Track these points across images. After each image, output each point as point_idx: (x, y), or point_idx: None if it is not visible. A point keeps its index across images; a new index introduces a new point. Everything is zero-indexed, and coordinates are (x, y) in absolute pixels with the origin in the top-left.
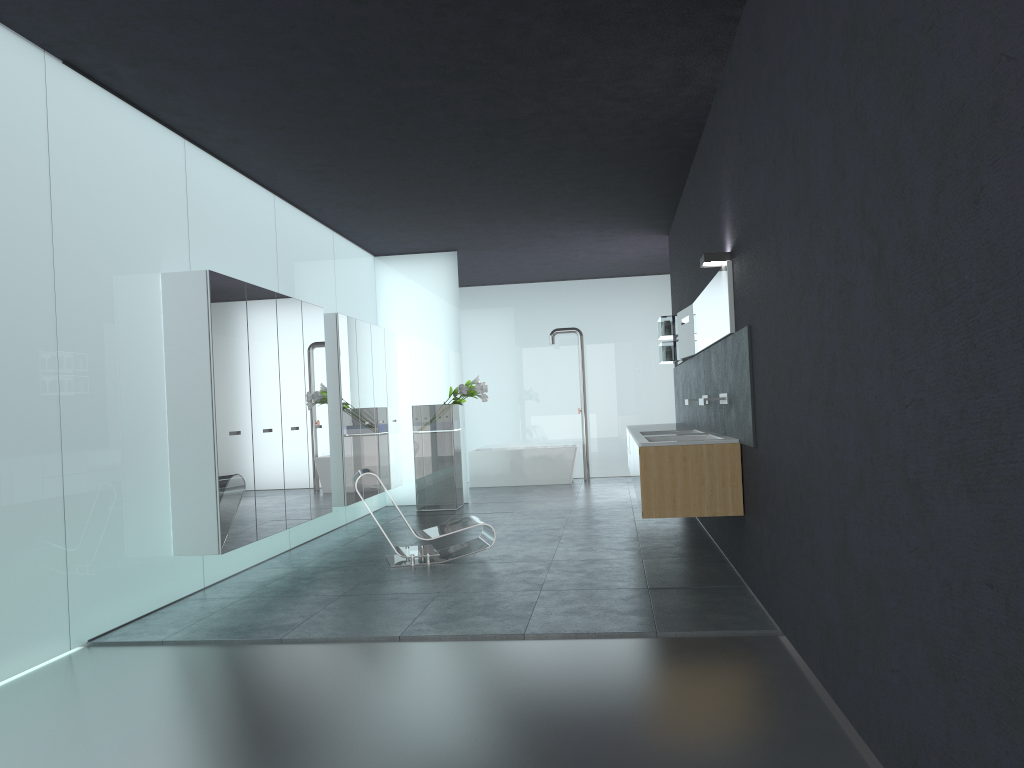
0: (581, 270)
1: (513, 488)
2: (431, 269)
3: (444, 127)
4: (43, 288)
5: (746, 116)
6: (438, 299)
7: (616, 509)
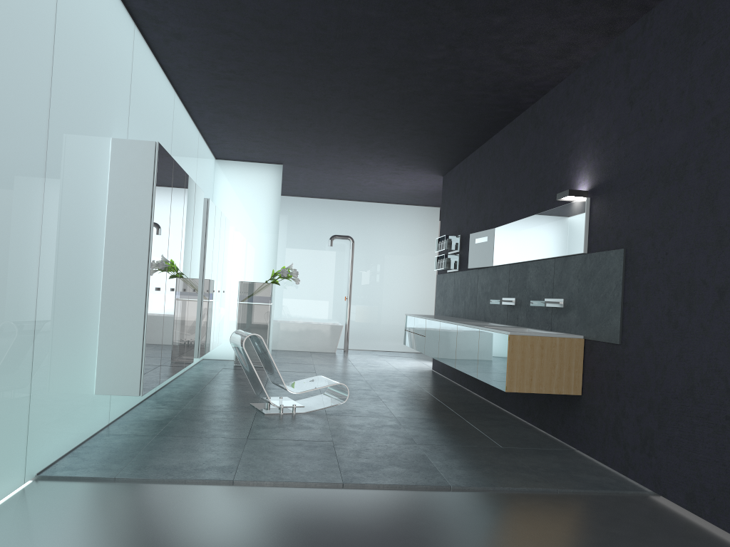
0: (360, 193)
1: (293, 352)
2: (261, 176)
3: (358, 57)
4: (41, 129)
5: (649, 85)
6: (264, 200)
7: (395, 376)
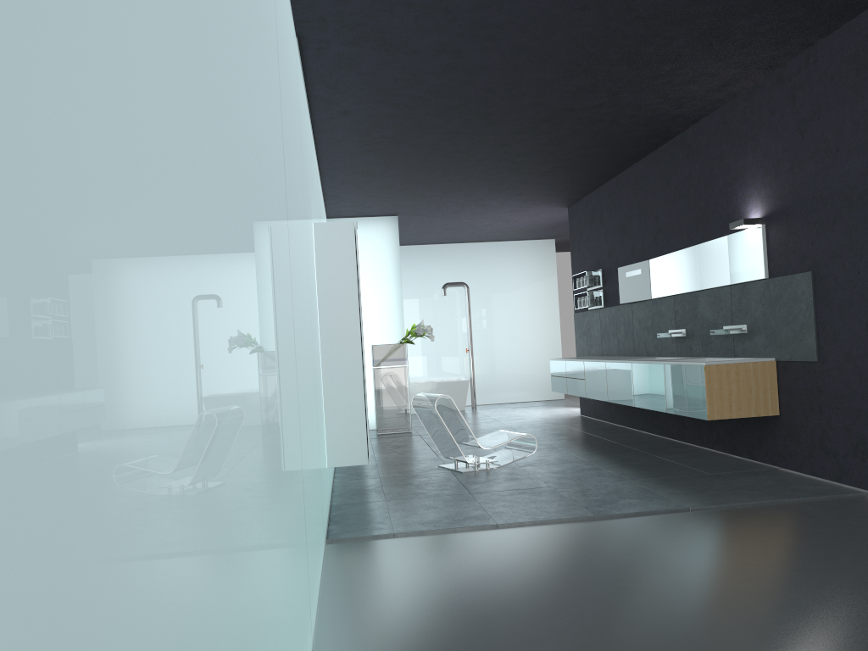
0: (470, 235)
1: None
2: (376, 230)
3: (518, 112)
4: (305, 231)
5: (820, 117)
6: (382, 256)
7: (550, 425)
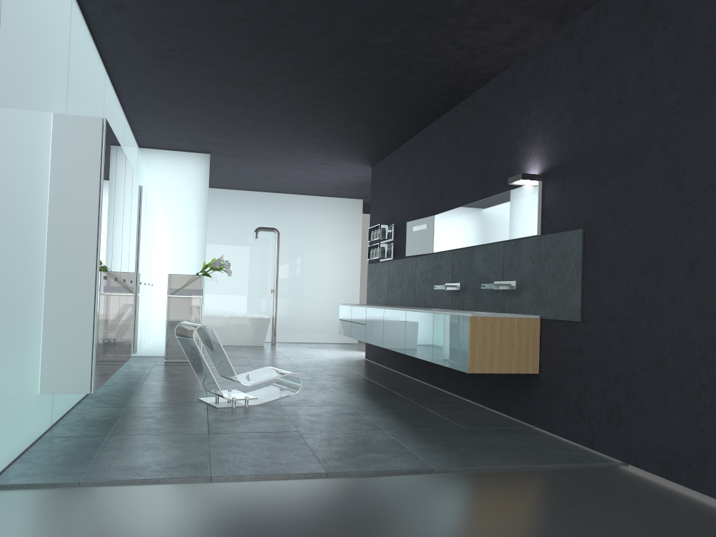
0: (285, 185)
1: None
2: (187, 165)
3: (310, 38)
4: None
5: (605, 70)
6: (191, 190)
7: (333, 366)
